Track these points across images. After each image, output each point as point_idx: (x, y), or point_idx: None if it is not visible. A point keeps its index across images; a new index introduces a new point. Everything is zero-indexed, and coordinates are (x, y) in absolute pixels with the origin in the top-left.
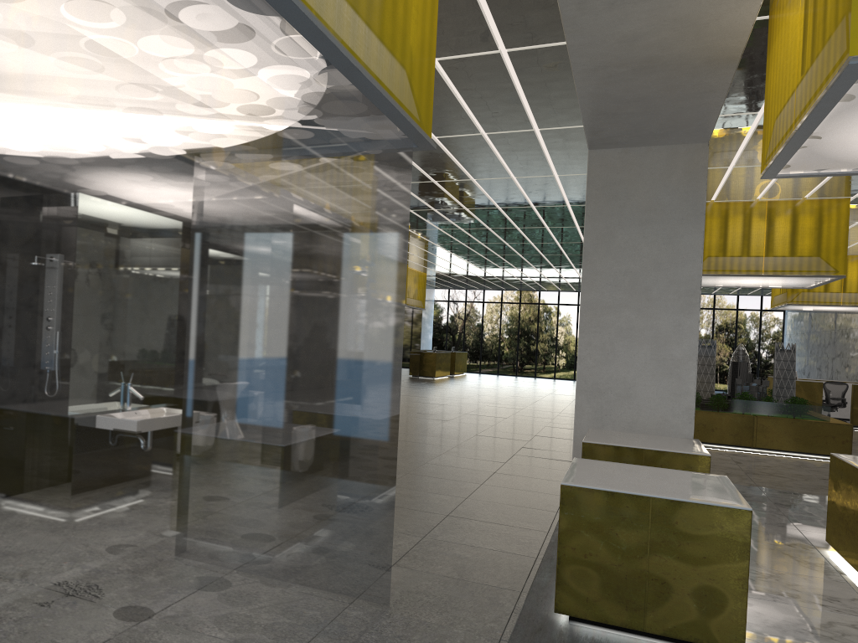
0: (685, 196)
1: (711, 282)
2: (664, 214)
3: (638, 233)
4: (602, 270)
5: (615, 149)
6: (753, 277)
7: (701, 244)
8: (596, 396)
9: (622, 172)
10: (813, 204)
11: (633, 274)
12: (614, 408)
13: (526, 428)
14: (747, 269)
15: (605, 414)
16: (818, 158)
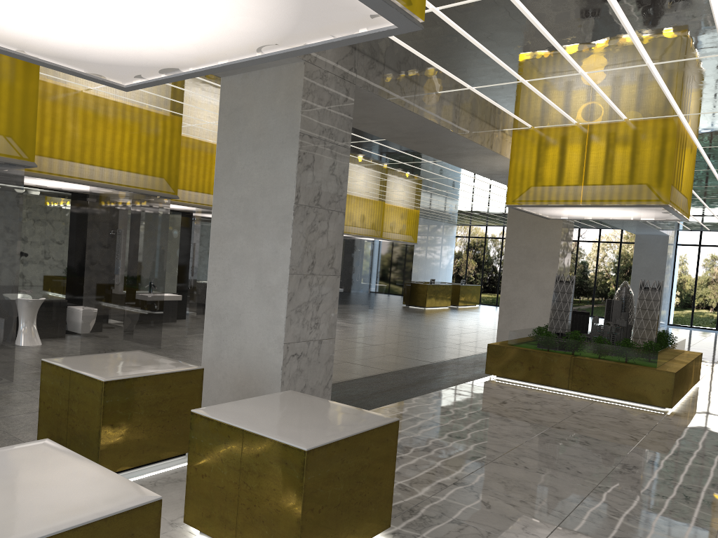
0: (286, 118)
1: (564, 214)
2: (269, 138)
3: (251, 158)
4: (226, 197)
5: (239, 75)
6: (580, 208)
7: (295, 168)
8: (218, 321)
9: (242, 98)
10: (637, 126)
11: (247, 200)
12: (229, 333)
13: (362, 355)
14: (565, 199)
15: (223, 340)
16: (84, 63)
